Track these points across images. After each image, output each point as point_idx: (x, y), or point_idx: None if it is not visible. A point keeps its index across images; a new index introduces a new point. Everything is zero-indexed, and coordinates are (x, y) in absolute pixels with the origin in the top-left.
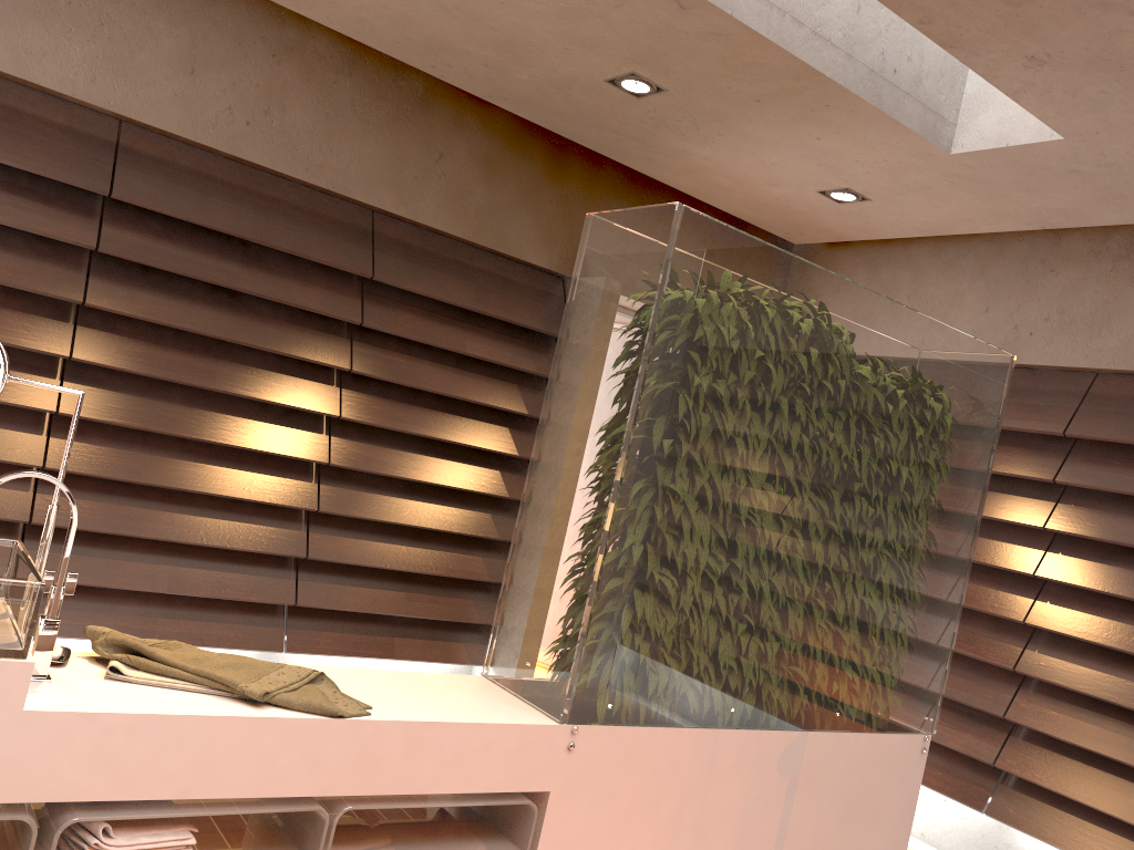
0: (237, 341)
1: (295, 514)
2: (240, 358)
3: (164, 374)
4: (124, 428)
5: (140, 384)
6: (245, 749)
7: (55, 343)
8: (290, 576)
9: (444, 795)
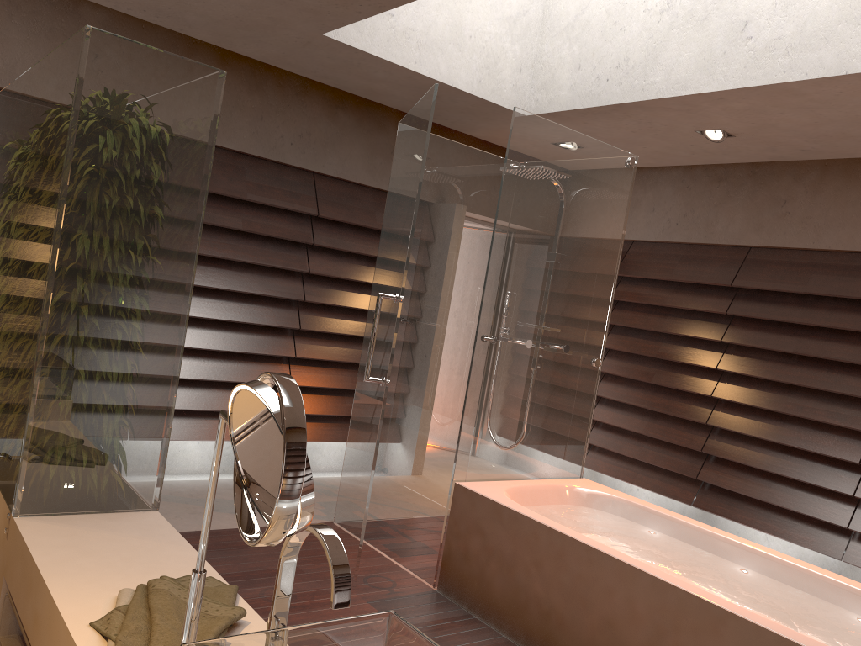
0: None
1: None
2: None
3: None
4: None
5: None
6: None
7: None
8: None
9: None
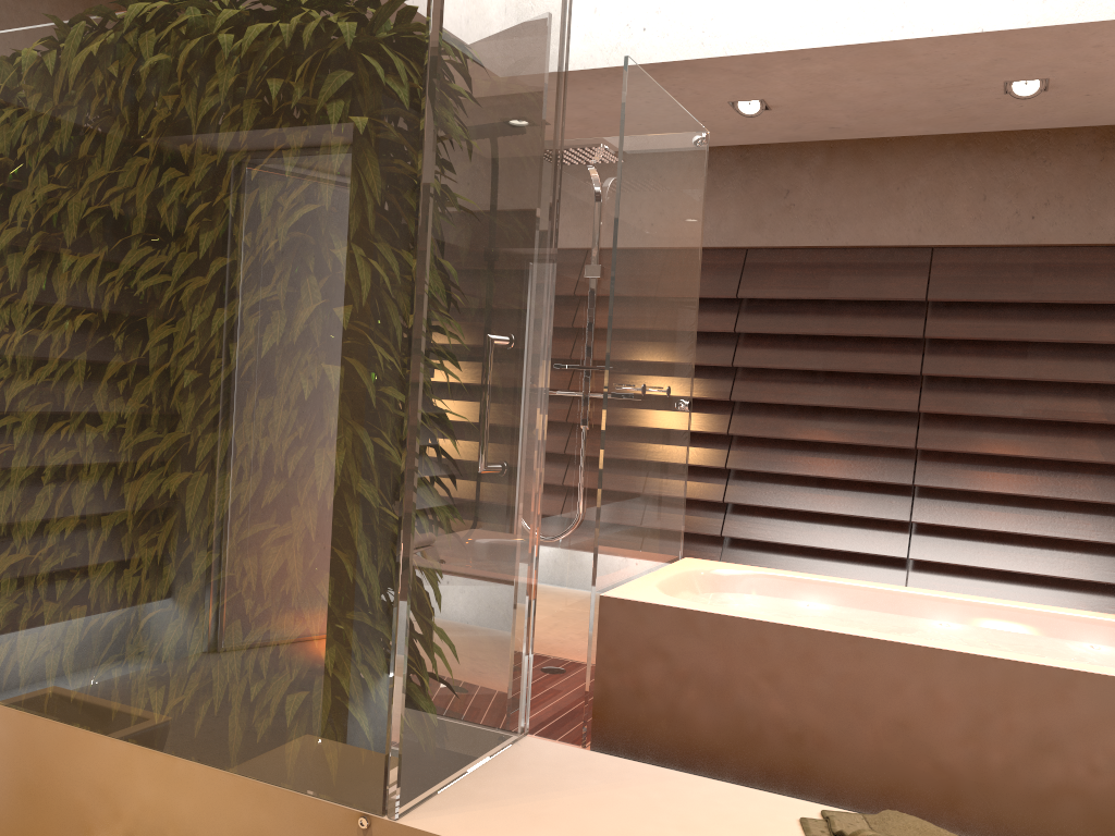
0: None
1: None
2: None
3: None
4: None
5: None
6: None
7: None
8: None
9: None
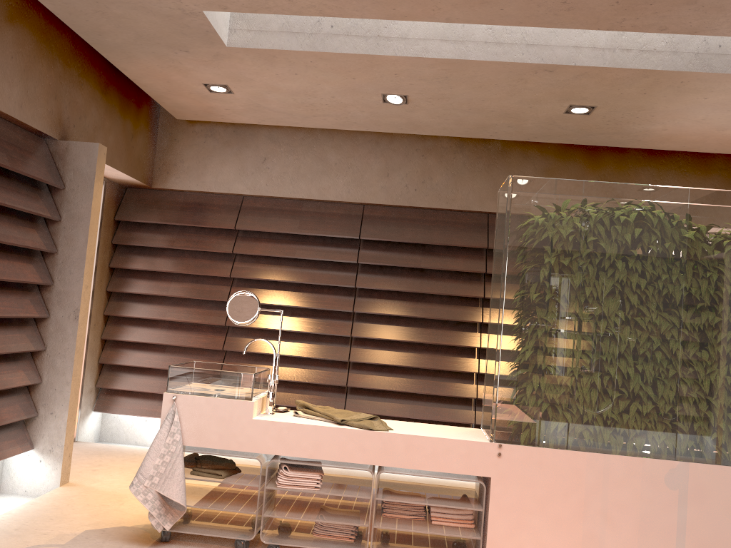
0: (423, 292)
1: (469, 376)
2: (429, 300)
3: (392, 312)
4: (382, 340)
5: (385, 319)
6: (332, 440)
7: (347, 306)
8: (471, 408)
9: (435, 474)
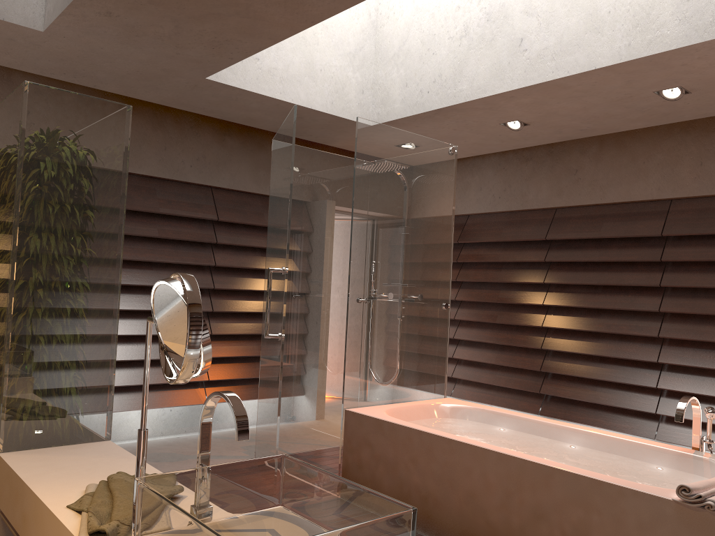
0: None
1: None
2: None
3: None
4: None
5: None
6: None
7: None
8: None
9: None
